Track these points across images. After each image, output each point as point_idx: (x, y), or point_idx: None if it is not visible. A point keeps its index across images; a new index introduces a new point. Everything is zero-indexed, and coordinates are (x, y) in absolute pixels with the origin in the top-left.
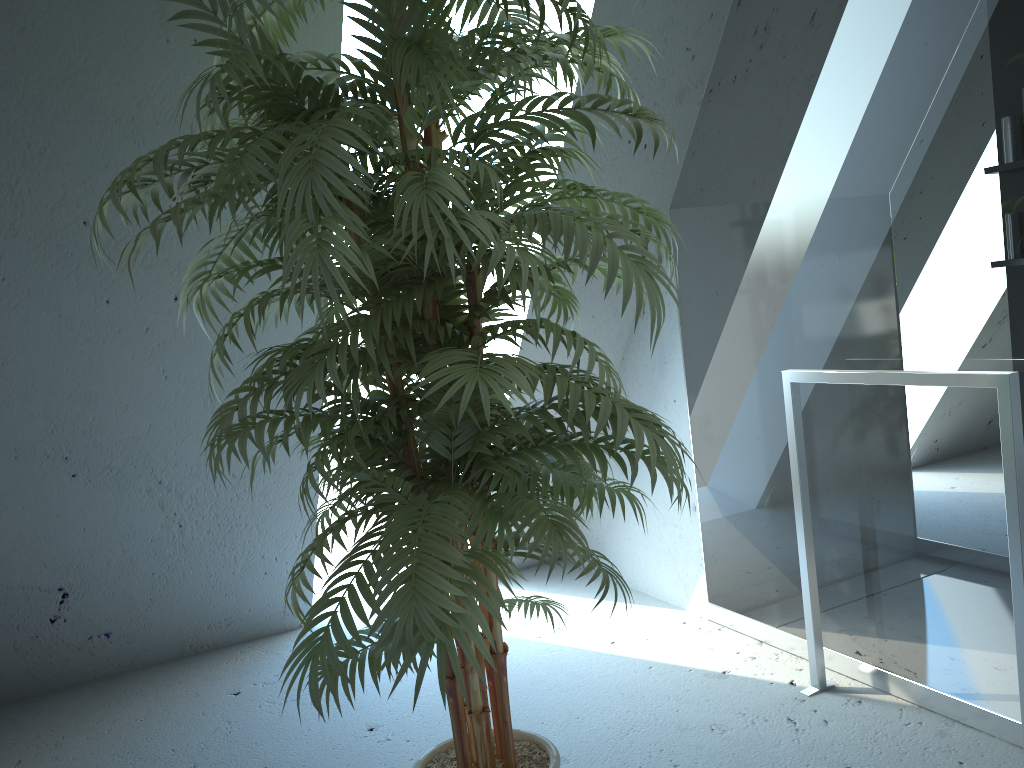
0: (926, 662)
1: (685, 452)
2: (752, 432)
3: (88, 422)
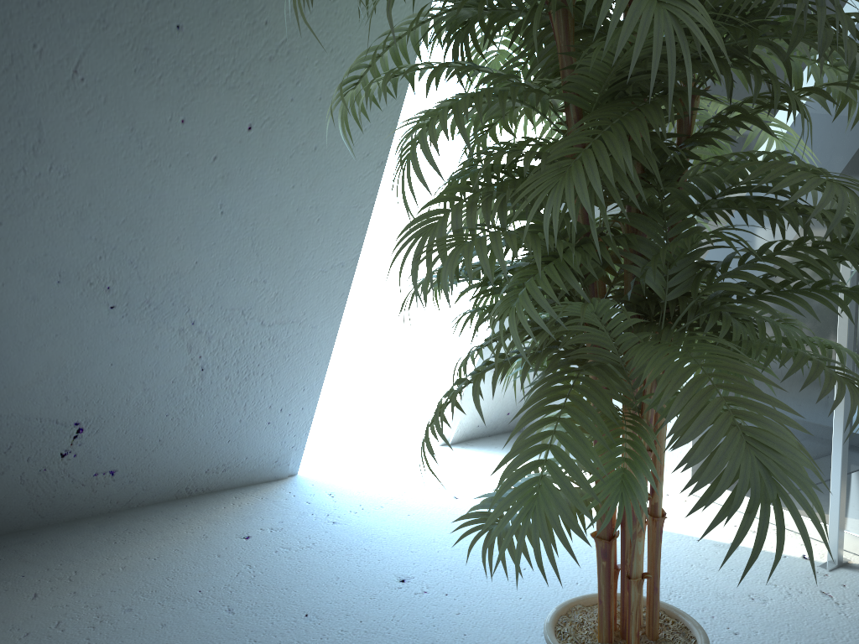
0: None
1: None
2: None
3: (137, 252)
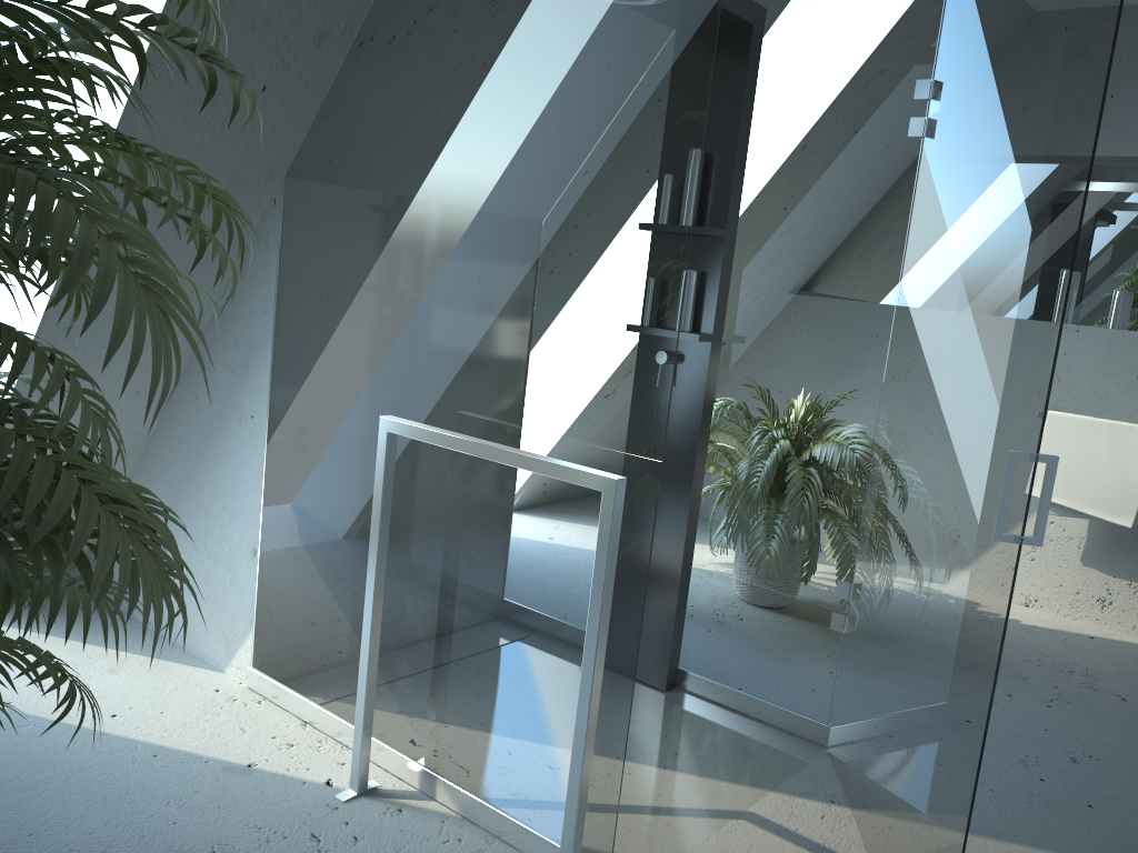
0: (479, 770)
1: (182, 574)
2: (338, 476)
3: None
